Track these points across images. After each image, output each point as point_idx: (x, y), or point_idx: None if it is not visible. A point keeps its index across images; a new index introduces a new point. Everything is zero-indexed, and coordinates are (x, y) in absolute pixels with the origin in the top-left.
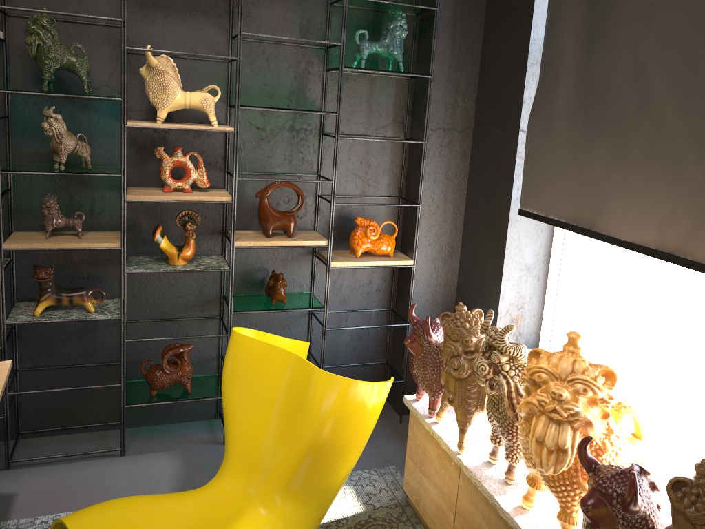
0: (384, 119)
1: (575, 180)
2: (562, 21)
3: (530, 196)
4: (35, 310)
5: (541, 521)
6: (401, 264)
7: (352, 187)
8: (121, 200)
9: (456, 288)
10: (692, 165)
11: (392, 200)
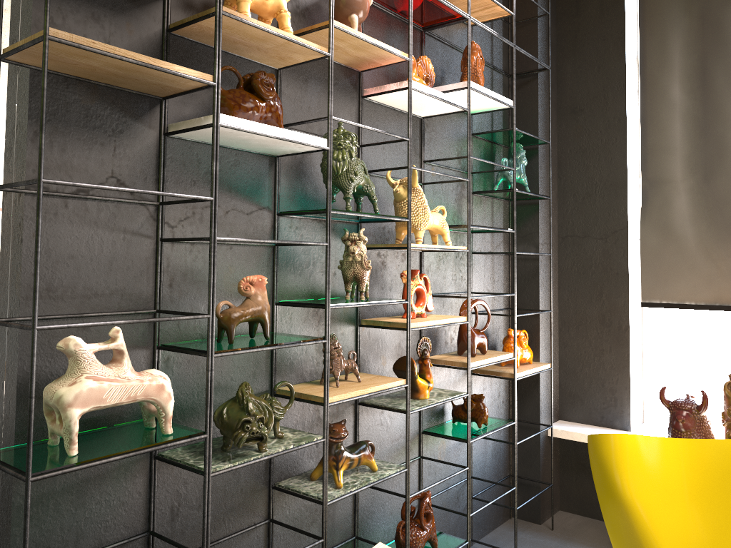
0: (499, 237)
1: (710, 270)
2: (666, 155)
3: (654, 290)
4: (340, 481)
5: None
6: (545, 368)
7: (487, 301)
8: (408, 329)
9: (558, 386)
10: None
11: (506, 312)
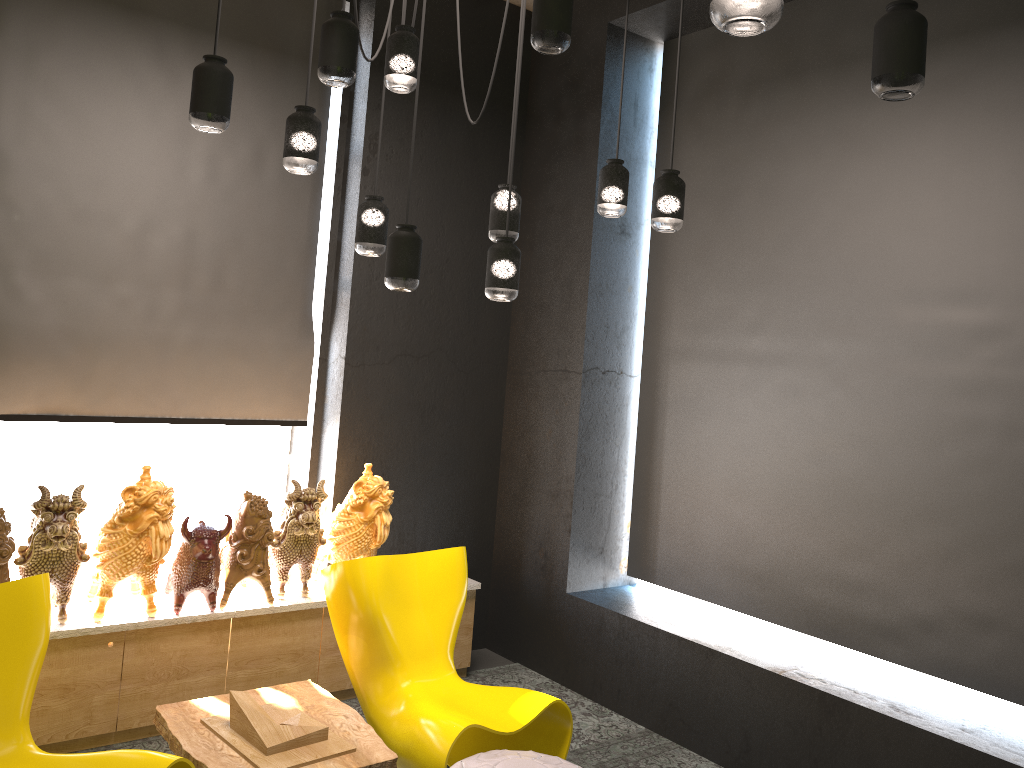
0: None
1: None
2: None
3: None
4: None
5: (114, 618)
6: None
7: None
8: None
9: None
10: (72, 348)
11: None
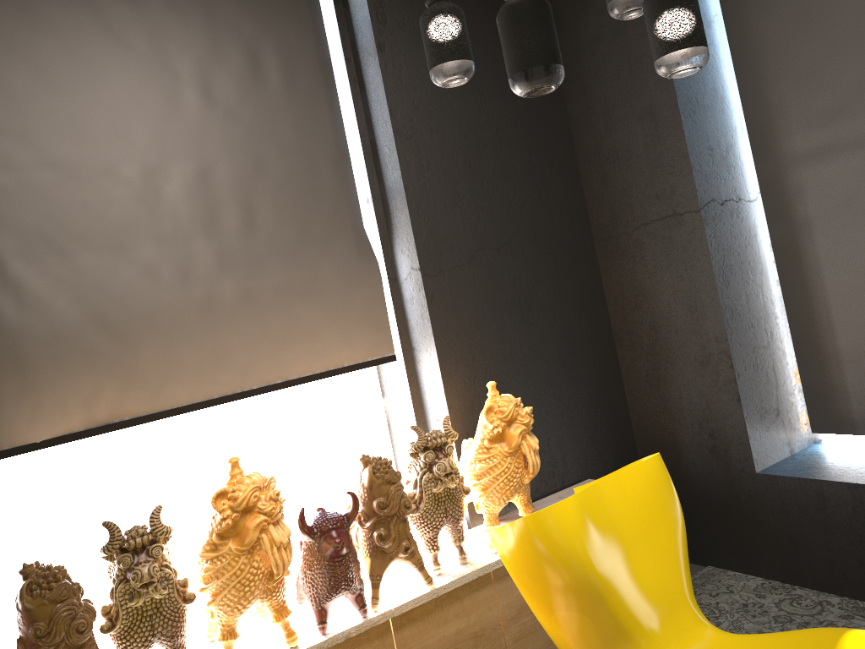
0: None
1: None
2: None
3: None
4: None
5: None
6: None
7: None
8: None
9: None
10: (104, 338)
11: None
